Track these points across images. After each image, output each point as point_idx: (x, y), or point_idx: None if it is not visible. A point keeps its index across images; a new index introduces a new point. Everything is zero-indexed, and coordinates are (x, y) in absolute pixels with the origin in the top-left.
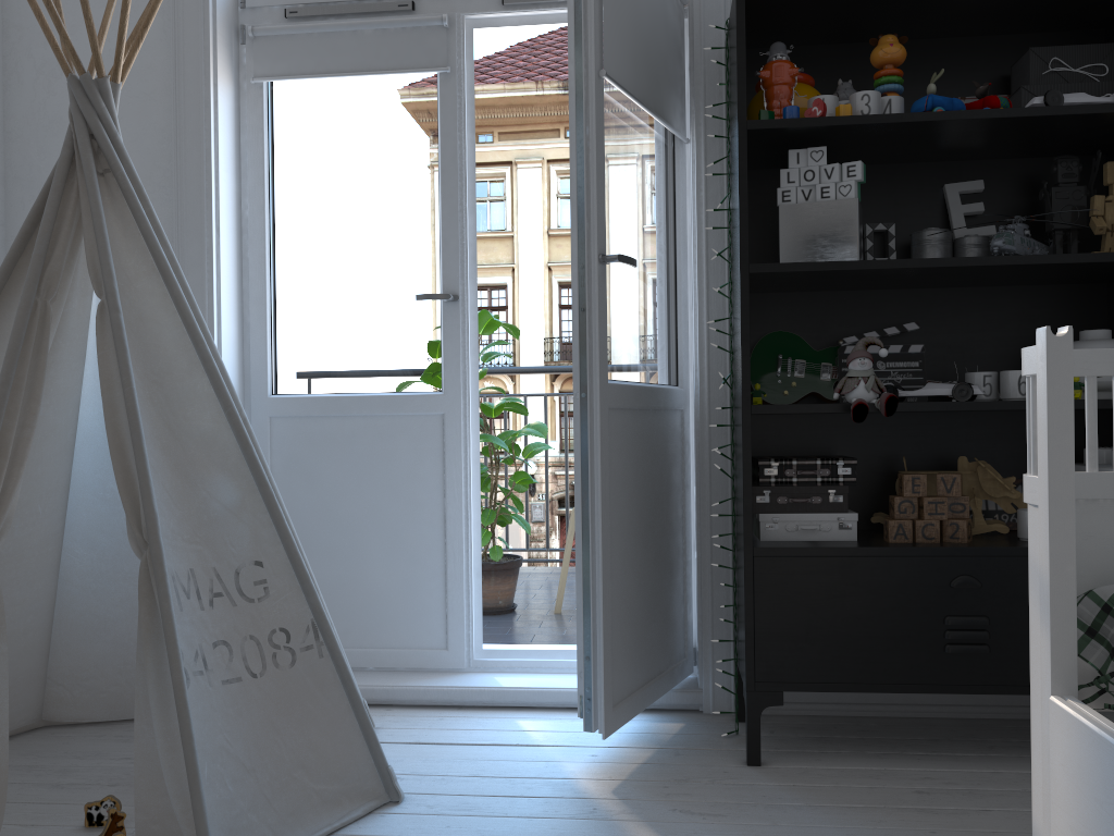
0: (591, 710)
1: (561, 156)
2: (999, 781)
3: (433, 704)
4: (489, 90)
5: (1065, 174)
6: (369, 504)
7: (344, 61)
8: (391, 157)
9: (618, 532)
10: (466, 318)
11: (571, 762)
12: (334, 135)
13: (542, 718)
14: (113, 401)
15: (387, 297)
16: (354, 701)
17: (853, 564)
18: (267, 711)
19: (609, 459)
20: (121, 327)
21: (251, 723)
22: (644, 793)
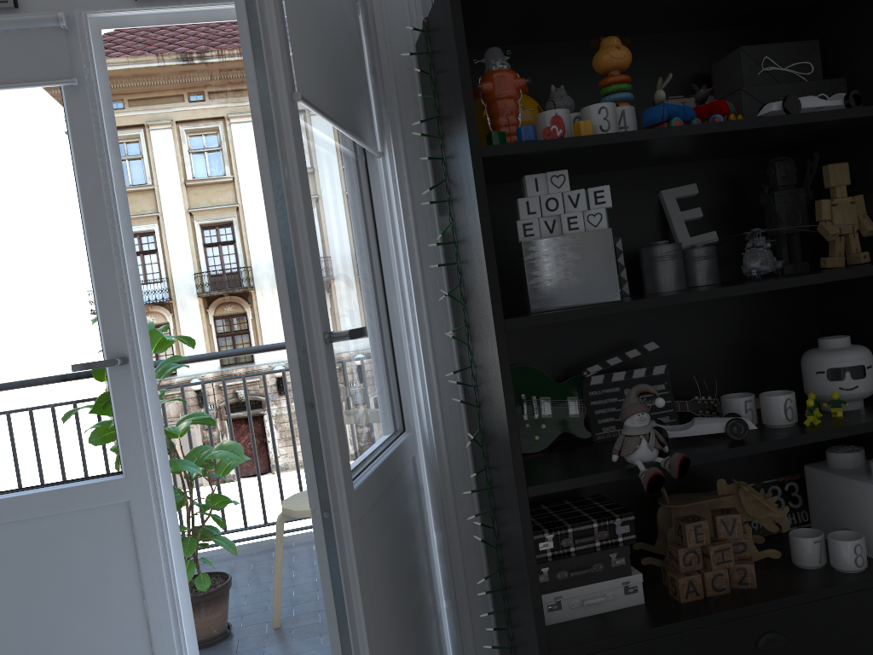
0: None
1: (188, 117)
2: None
3: None
4: (114, 63)
5: (784, 177)
6: (45, 627)
7: None
8: (12, 193)
9: None
10: (141, 382)
11: None
12: None
13: None
14: None
15: (33, 369)
16: None
17: (658, 646)
18: None
19: (367, 583)
20: None
21: None
22: None
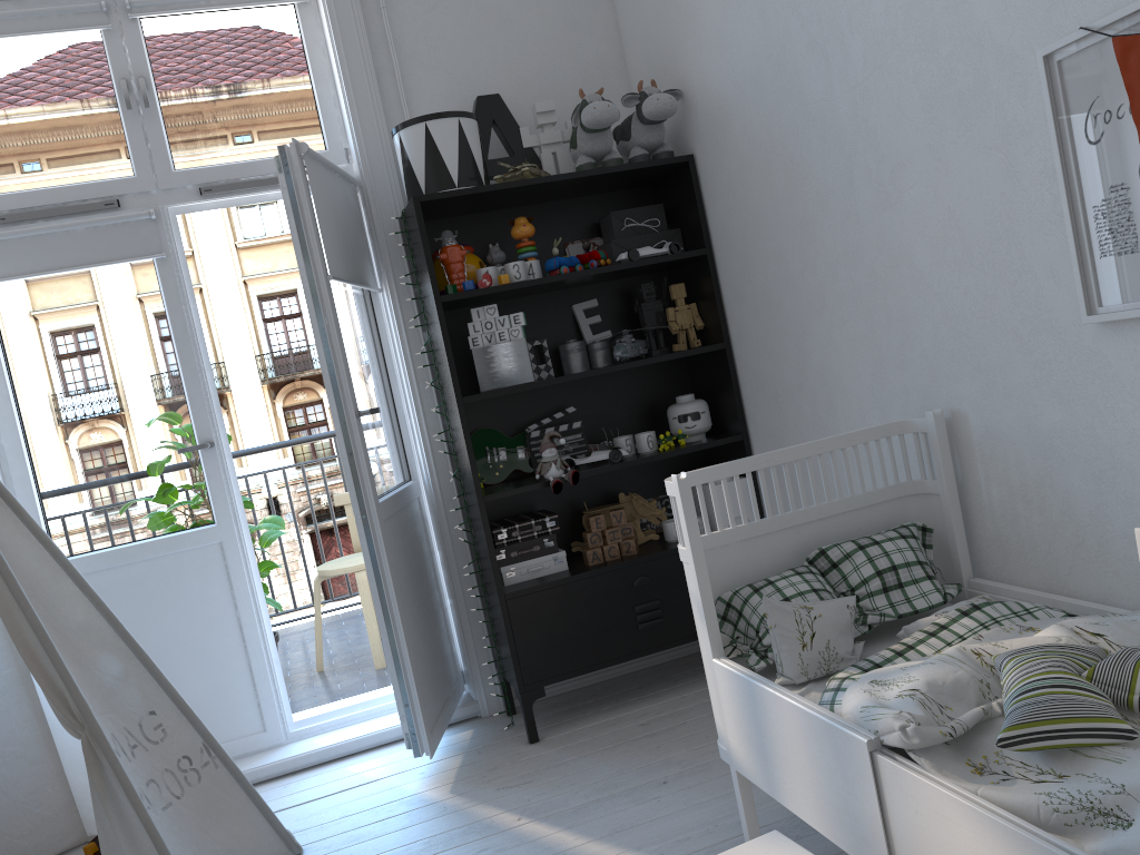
0: (417, 741)
1: None
2: (686, 701)
3: (269, 778)
4: None
5: (647, 293)
6: (170, 632)
7: (62, 258)
8: (125, 334)
9: (406, 608)
10: (224, 459)
11: (409, 783)
12: (65, 323)
13: (366, 760)
14: (16, 622)
15: (148, 454)
16: (250, 792)
17: (571, 588)
18: (195, 820)
19: (391, 557)
20: (5, 562)
21: (189, 832)
22: (472, 785)
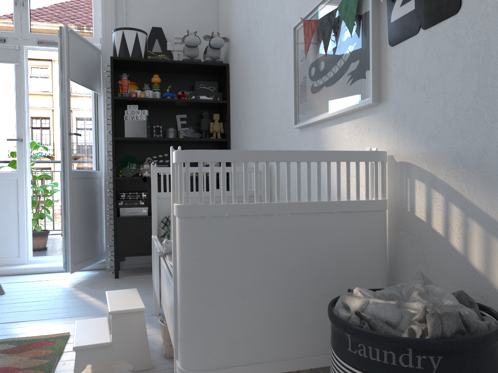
0: (67, 266)
1: None
2: None
3: (14, 274)
4: None
5: (205, 115)
6: None
7: None
8: None
9: (76, 214)
10: (25, 147)
11: (61, 282)
12: None
13: (53, 274)
14: None
15: None
16: None
17: (144, 220)
18: None
19: (72, 192)
20: None
21: None
22: (82, 285)
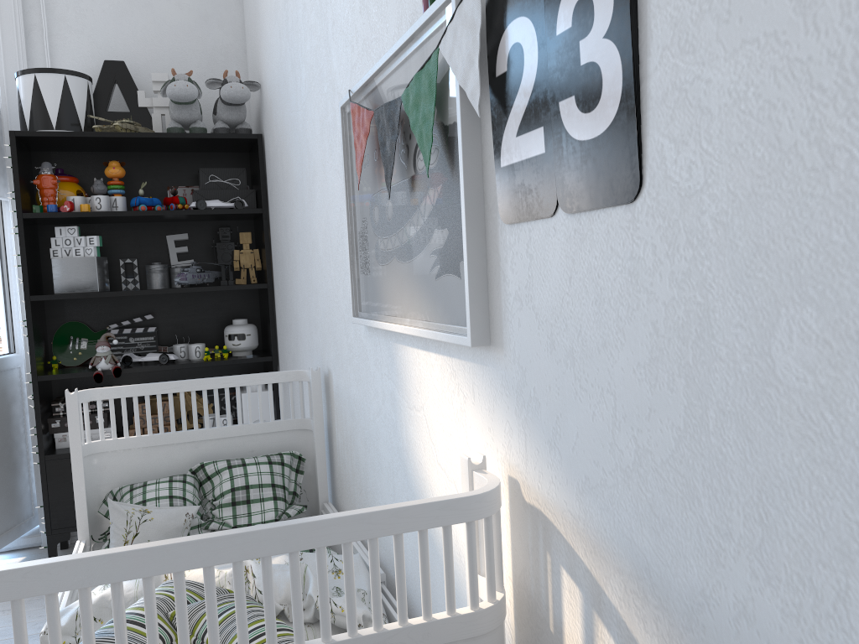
0: None
1: None
2: None
3: None
4: None
5: (223, 236)
6: None
7: None
8: None
9: None
10: None
11: None
12: None
13: None
14: None
15: None
16: None
17: None
18: None
19: None
20: None
21: None
22: None
